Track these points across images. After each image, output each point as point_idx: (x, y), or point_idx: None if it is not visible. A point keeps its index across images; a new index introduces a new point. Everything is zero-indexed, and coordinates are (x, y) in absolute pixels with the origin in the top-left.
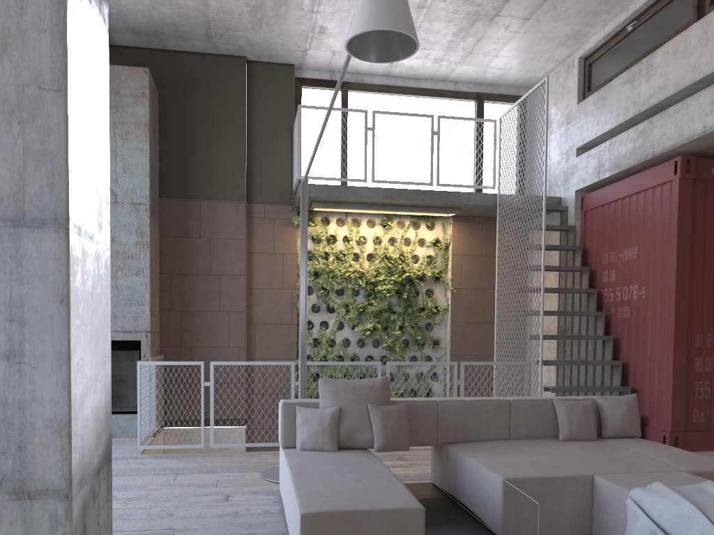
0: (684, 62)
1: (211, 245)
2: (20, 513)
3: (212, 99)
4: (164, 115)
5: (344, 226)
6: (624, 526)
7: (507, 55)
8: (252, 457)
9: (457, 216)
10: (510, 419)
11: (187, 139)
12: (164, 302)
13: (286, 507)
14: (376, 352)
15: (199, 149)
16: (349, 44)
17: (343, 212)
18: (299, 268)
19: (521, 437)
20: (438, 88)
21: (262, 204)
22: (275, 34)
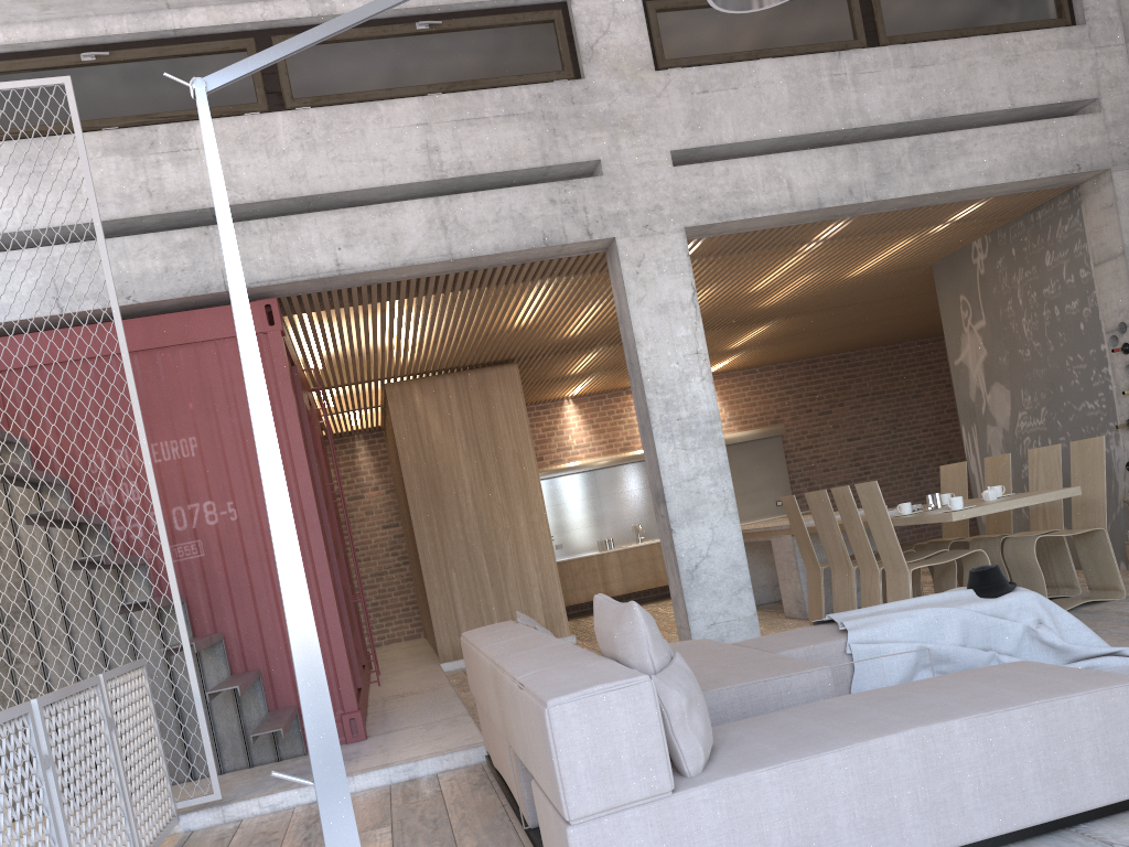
0: (270, 161)
1: None
2: None
3: None
4: None
5: None
6: (844, 682)
7: None
8: None
9: None
10: None
11: None
12: None
13: (870, 842)
14: None
15: None
16: None
17: None
18: None
19: None
20: None
21: None
22: None
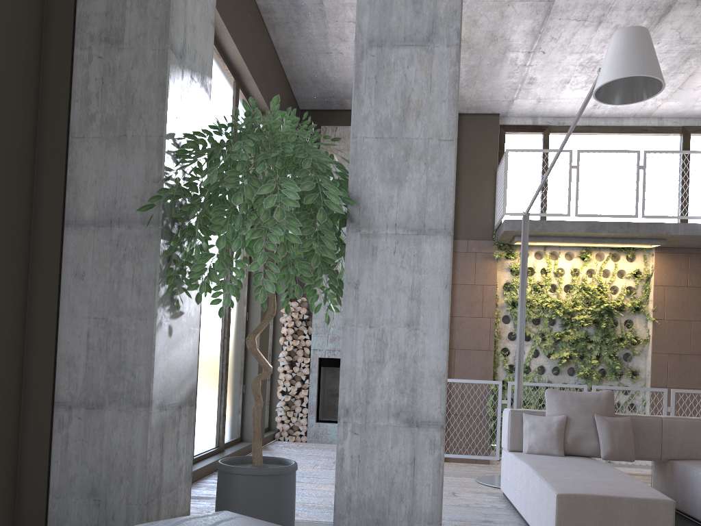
0: None
1: None
2: (410, 436)
3: None
4: None
5: (542, 259)
6: None
7: None
8: (461, 467)
9: (660, 248)
10: None
11: None
12: None
13: (519, 501)
14: (571, 380)
15: None
16: (598, 91)
17: (542, 245)
18: (497, 298)
19: None
20: (641, 124)
21: (465, 240)
22: (486, 88)
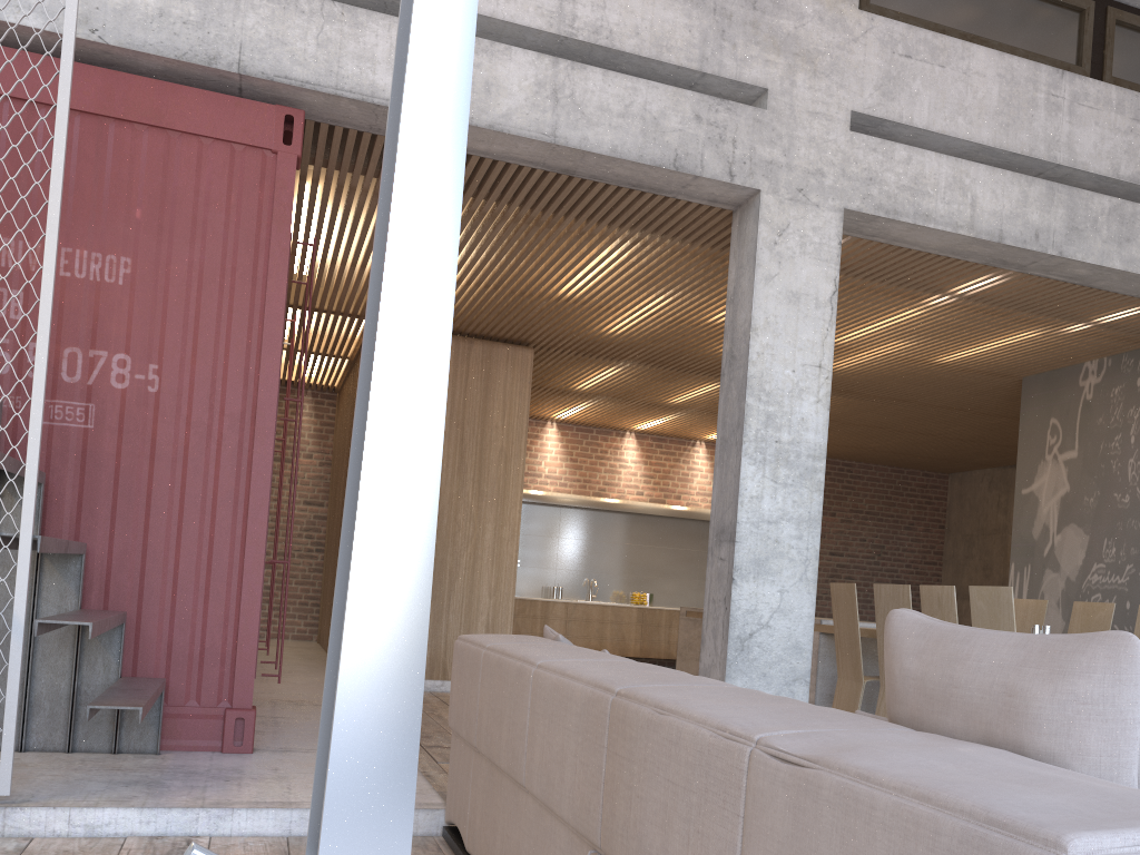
0: None
1: None
2: None
3: None
4: None
5: None
6: None
7: None
8: None
9: None
10: None
11: None
12: None
13: None
14: None
15: None
16: None
17: None
18: None
19: None
20: None
21: None
22: None
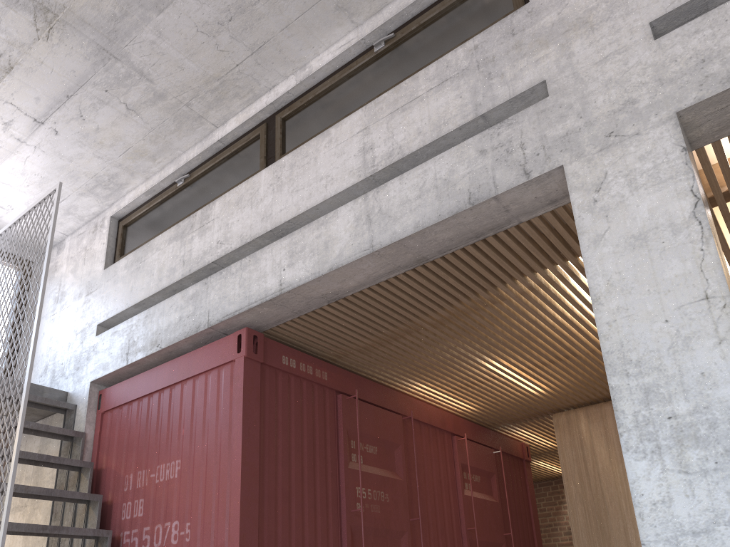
0: (251, 211)
1: None
2: None
3: None
4: None
5: None
6: None
7: (7, 181)
8: None
9: None
10: None
11: None
12: None
13: None
14: None
15: None
16: None
17: None
18: None
19: None
20: None
21: None
22: None
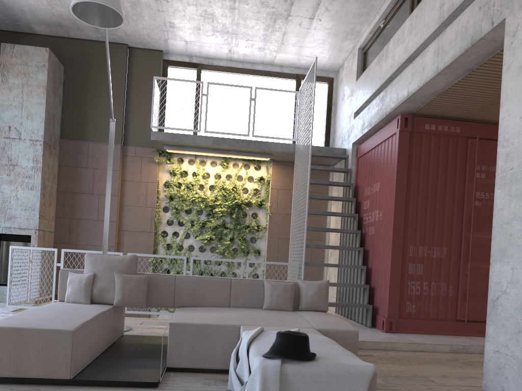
0: (401, 46)
1: (94, 173)
2: None
3: (101, 72)
4: (67, 82)
5: (194, 165)
6: None
7: (309, 46)
8: None
9: (276, 161)
10: (230, 292)
11: (82, 99)
12: (58, 212)
13: None
14: (212, 256)
15: (90, 106)
16: (74, 12)
17: (193, 154)
18: (159, 193)
19: (239, 306)
20: (268, 70)
21: (134, 146)
22: (140, 27)
